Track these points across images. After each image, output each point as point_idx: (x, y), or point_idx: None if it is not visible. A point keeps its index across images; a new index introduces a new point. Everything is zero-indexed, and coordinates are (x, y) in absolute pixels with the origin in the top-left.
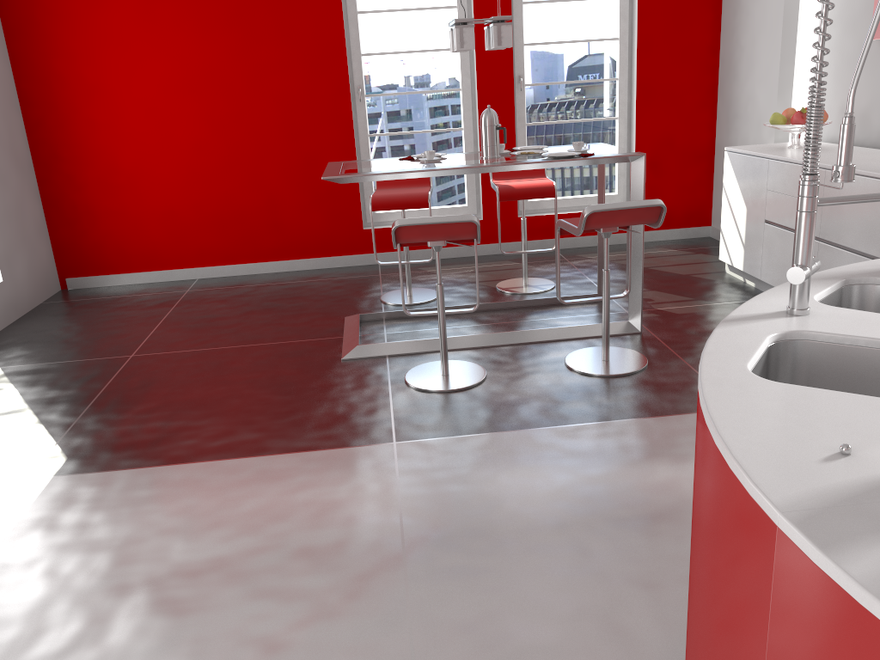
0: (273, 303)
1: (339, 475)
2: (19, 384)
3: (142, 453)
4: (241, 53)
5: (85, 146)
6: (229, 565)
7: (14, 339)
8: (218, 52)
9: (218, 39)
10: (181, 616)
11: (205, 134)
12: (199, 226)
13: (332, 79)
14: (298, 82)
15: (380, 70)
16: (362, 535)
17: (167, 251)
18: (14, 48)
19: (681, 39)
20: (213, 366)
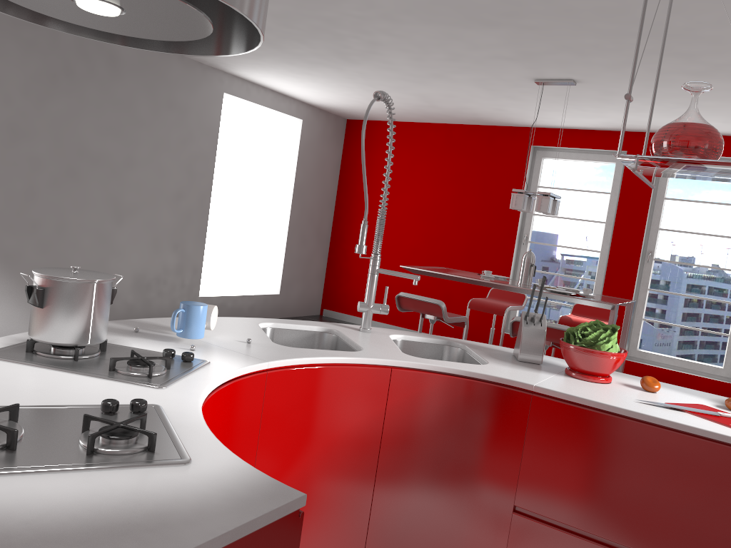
0: None
1: None
2: None
3: None
4: (455, 199)
5: (357, 236)
6: None
7: None
8: (442, 196)
9: (444, 189)
10: None
11: (421, 243)
12: None
13: (506, 225)
14: (484, 223)
15: (543, 227)
16: None
17: None
18: (342, 176)
19: None
20: None
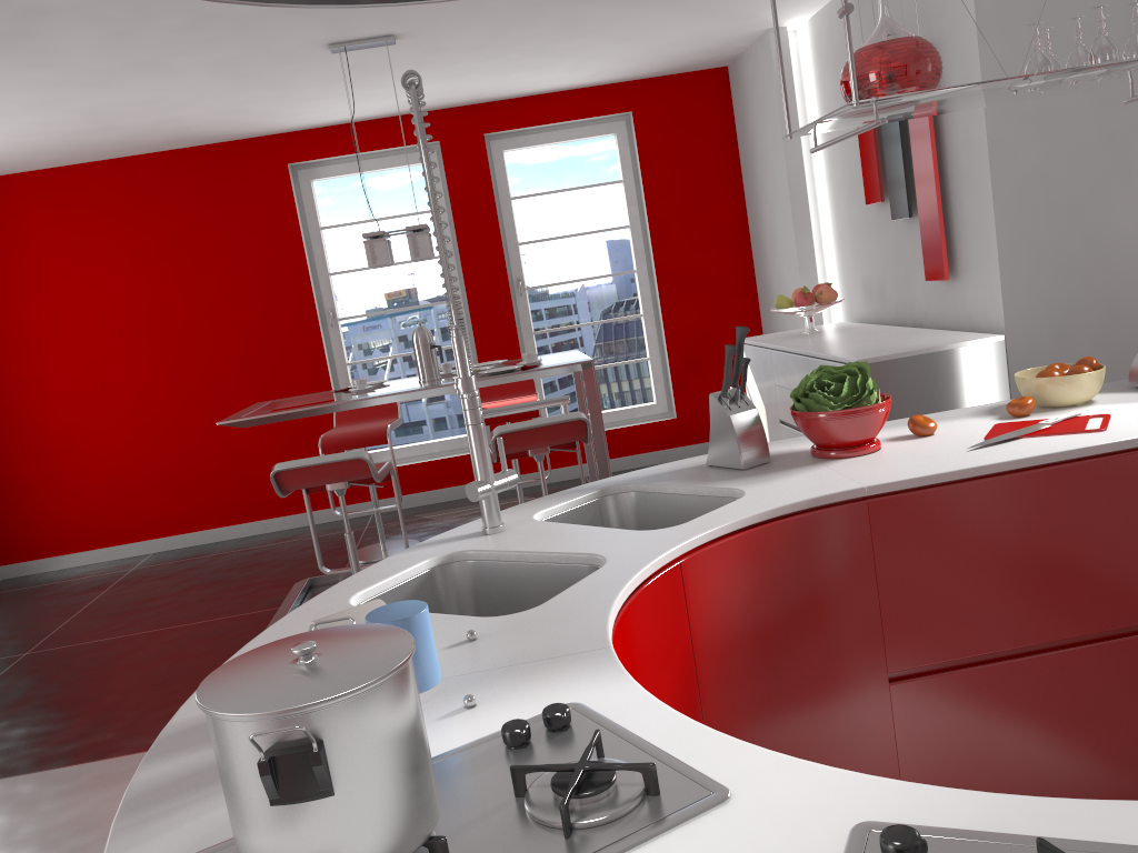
0: (223, 574)
1: None
2: None
3: None
4: (188, 287)
5: (11, 409)
6: None
7: None
8: (161, 288)
9: (160, 274)
10: None
11: (151, 381)
12: (151, 489)
13: (295, 305)
14: (256, 312)
15: (353, 289)
16: None
17: (114, 523)
18: None
19: (700, 220)
20: (112, 657)
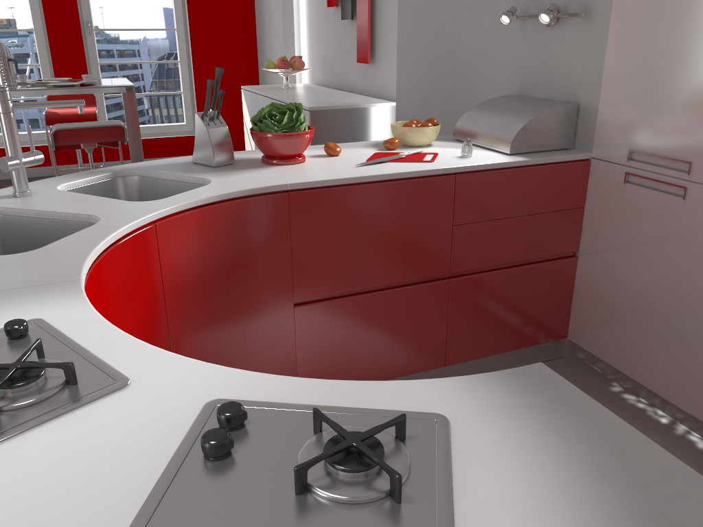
0: None
1: None
2: None
3: None
4: None
5: None
6: None
7: None
8: None
9: None
10: None
11: None
12: None
13: None
14: None
15: None
16: None
17: None
18: None
19: (223, 0)
20: None
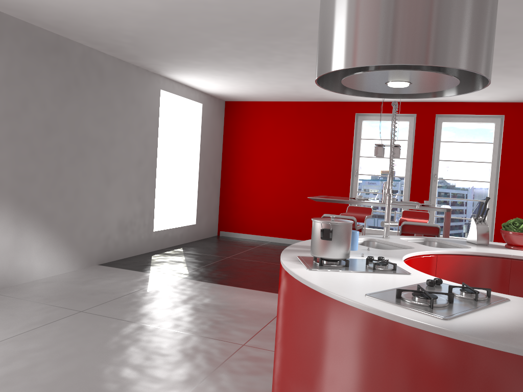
0: None
1: (271, 299)
2: (186, 256)
3: (212, 279)
4: (308, 150)
5: (240, 179)
6: (219, 307)
7: (192, 245)
8: (299, 149)
9: (300, 144)
10: (197, 311)
11: (286, 181)
12: (276, 219)
13: (344, 165)
14: (329, 165)
15: (367, 164)
16: (264, 312)
17: (260, 227)
18: (225, 140)
19: None
20: (253, 265)
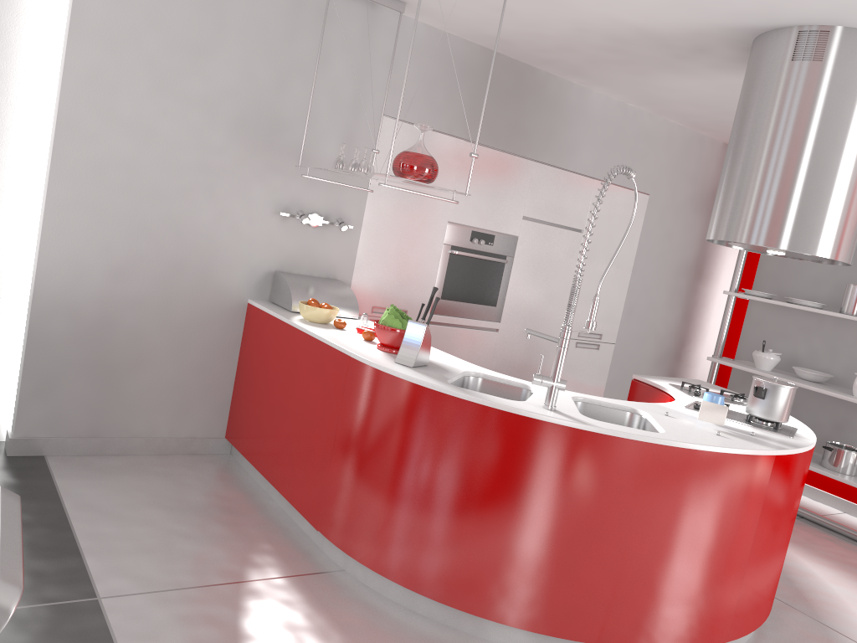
0: None
1: None
2: None
3: None
4: None
5: None
6: None
7: None
8: None
9: None
10: None
11: None
12: None
13: None
14: None
15: None
16: None
17: None
18: None
19: None
20: None
